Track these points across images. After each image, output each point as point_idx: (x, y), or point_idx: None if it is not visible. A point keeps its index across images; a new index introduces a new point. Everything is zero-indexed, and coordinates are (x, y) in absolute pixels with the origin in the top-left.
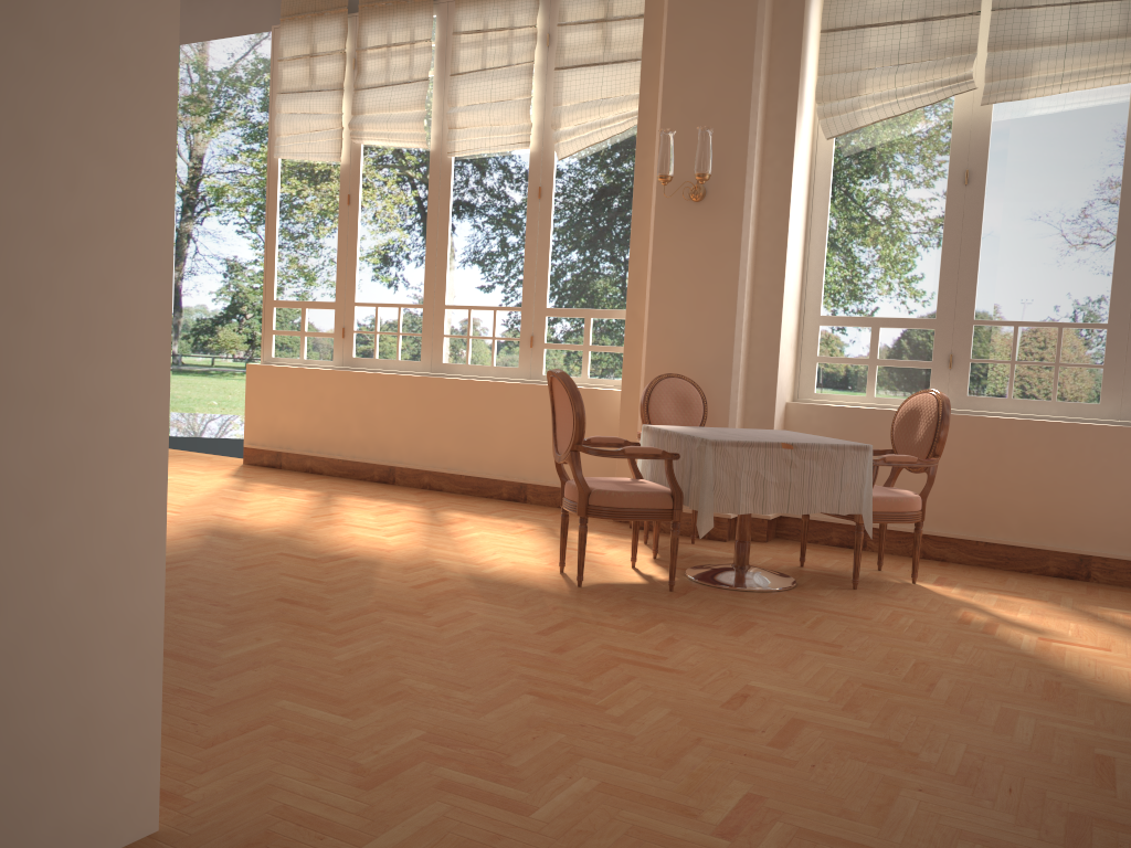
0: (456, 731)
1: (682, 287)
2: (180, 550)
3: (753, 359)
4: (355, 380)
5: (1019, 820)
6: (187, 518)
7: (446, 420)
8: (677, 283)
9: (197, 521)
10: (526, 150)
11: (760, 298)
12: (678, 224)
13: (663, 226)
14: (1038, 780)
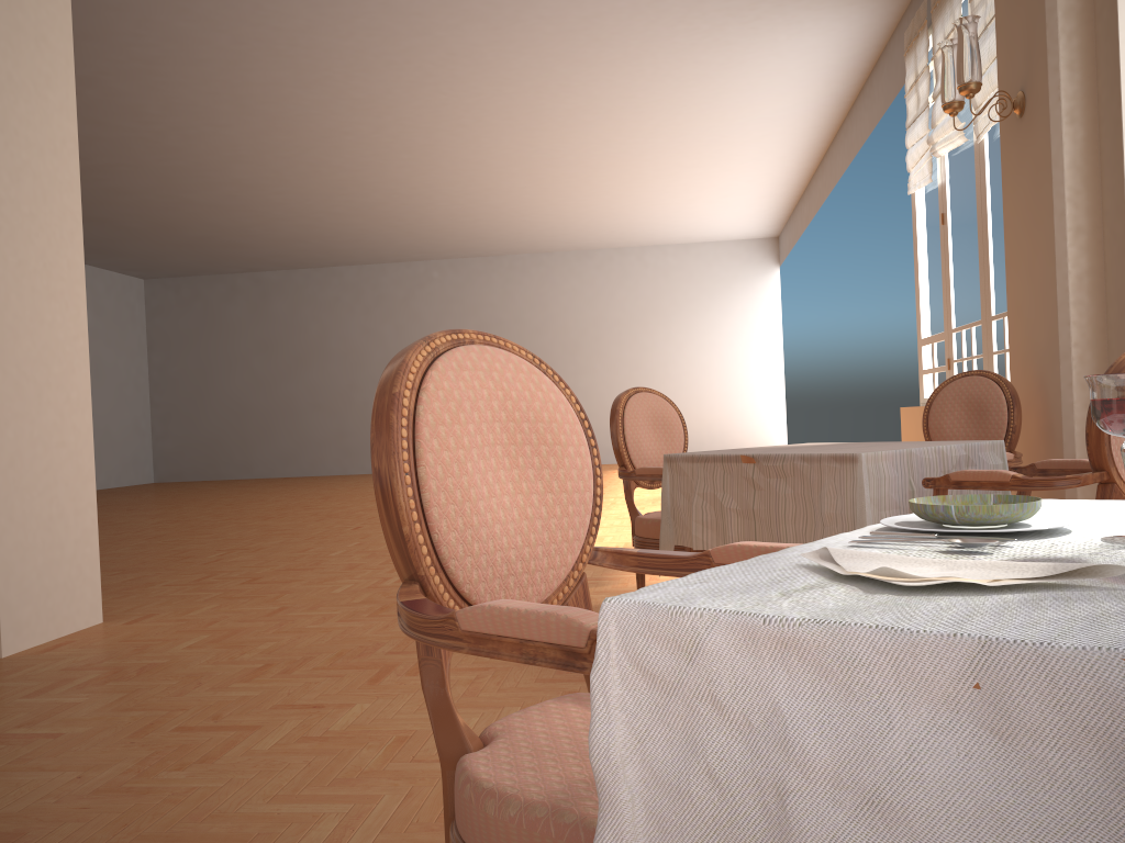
0: (169, 666)
1: (1021, 243)
2: None
3: (1111, 330)
4: None
5: (4, 814)
6: None
7: None
8: (1018, 239)
9: None
10: None
11: (1108, 231)
12: (1013, 156)
13: (1005, 165)
14: (117, 818)
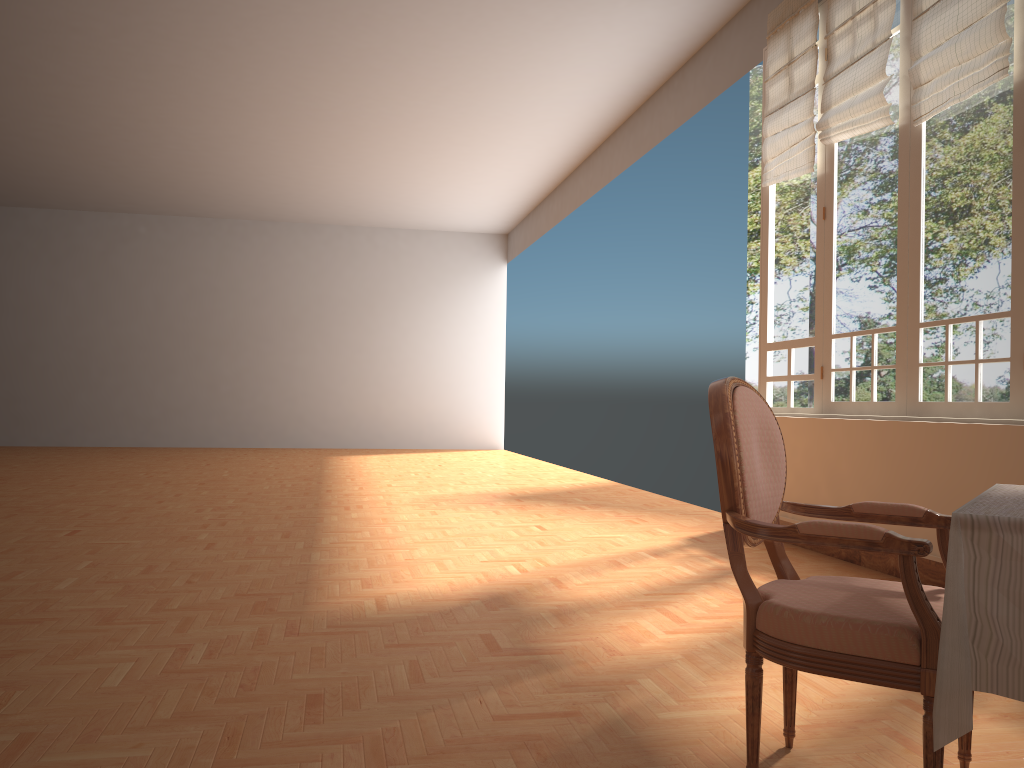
0: None
1: None
2: (407, 613)
3: None
4: (821, 429)
5: None
6: (515, 578)
7: (911, 480)
8: None
9: (514, 583)
10: (1008, 81)
11: None
12: None
13: None
14: None
